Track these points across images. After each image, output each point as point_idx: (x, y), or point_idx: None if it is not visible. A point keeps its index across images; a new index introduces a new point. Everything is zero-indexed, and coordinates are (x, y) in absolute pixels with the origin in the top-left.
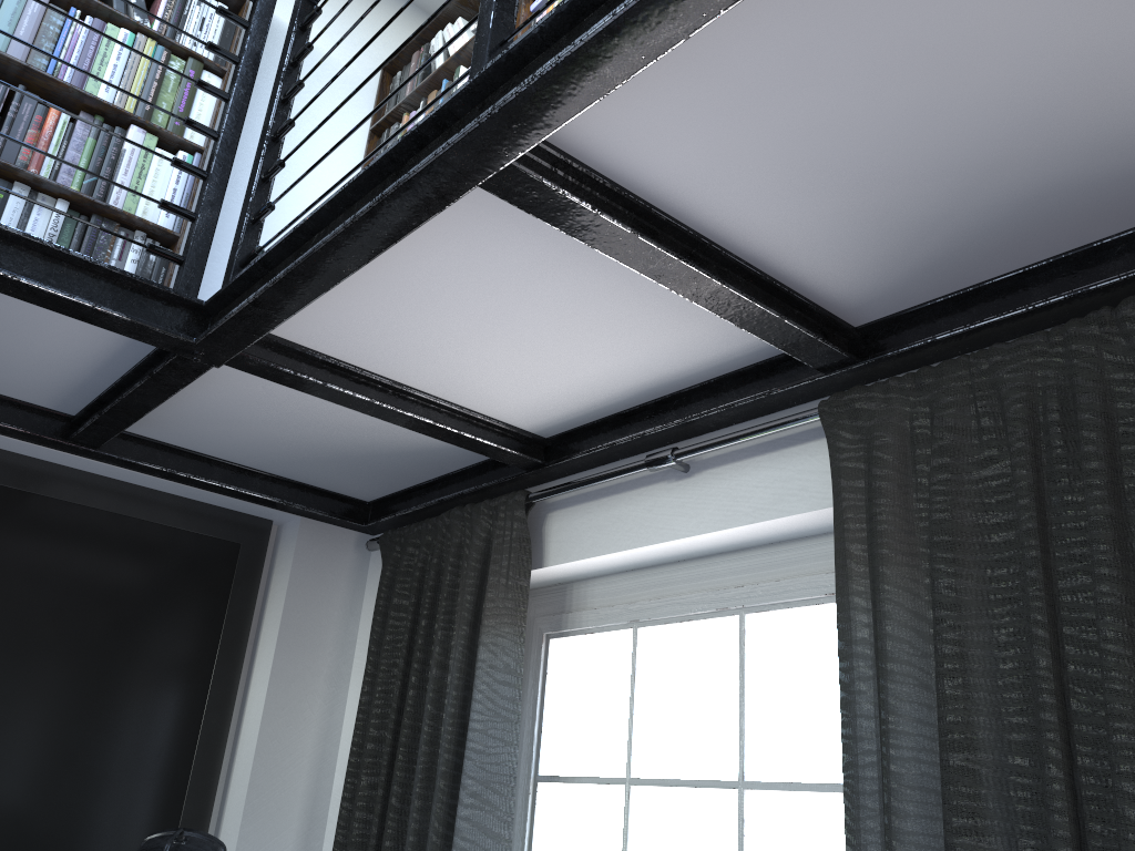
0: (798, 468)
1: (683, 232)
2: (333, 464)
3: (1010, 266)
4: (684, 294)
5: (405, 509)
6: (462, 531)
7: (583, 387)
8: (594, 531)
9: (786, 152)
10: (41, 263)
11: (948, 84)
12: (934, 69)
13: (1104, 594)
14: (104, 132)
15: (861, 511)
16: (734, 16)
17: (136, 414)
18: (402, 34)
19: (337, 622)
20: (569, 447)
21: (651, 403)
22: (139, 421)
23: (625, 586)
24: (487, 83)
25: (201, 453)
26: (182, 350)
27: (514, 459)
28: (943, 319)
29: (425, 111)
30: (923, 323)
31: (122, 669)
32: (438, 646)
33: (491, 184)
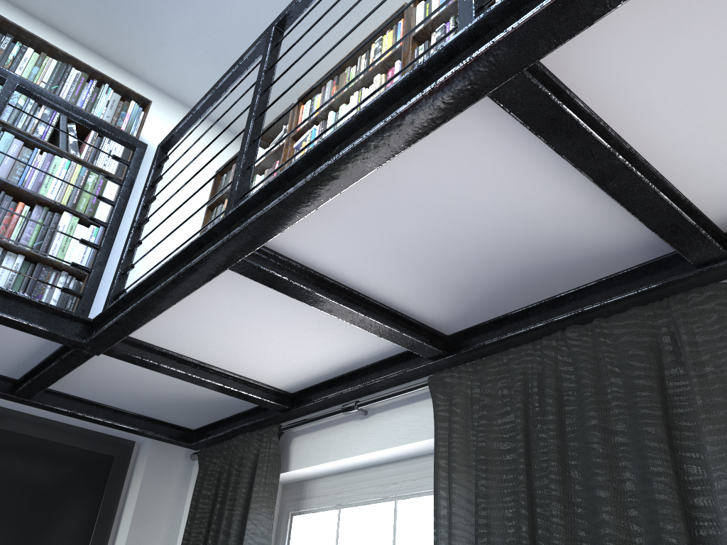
0: (421, 414)
1: (342, 288)
2: (170, 407)
3: (518, 306)
4: (346, 320)
5: (214, 434)
6: (243, 448)
7: (307, 365)
8: (316, 449)
9: (386, 252)
10: (1, 300)
11: (457, 224)
12: (448, 217)
13: (552, 489)
14: (48, 216)
15: (446, 440)
16: (345, 194)
17: (53, 380)
18: (229, 152)
19: (171, 505)
20: (304, 398)
21: (346, 374)
22: (55, 382)
23: (335, 483)
24: (230, 220)
25: (92, 401)
26: (77, 346)
27: (272, 405)
28: (490, 332)
29: (206, 226)
30: (481, 334)
31: (35, 536)
32: (225, 520)
33: (234, 268)
